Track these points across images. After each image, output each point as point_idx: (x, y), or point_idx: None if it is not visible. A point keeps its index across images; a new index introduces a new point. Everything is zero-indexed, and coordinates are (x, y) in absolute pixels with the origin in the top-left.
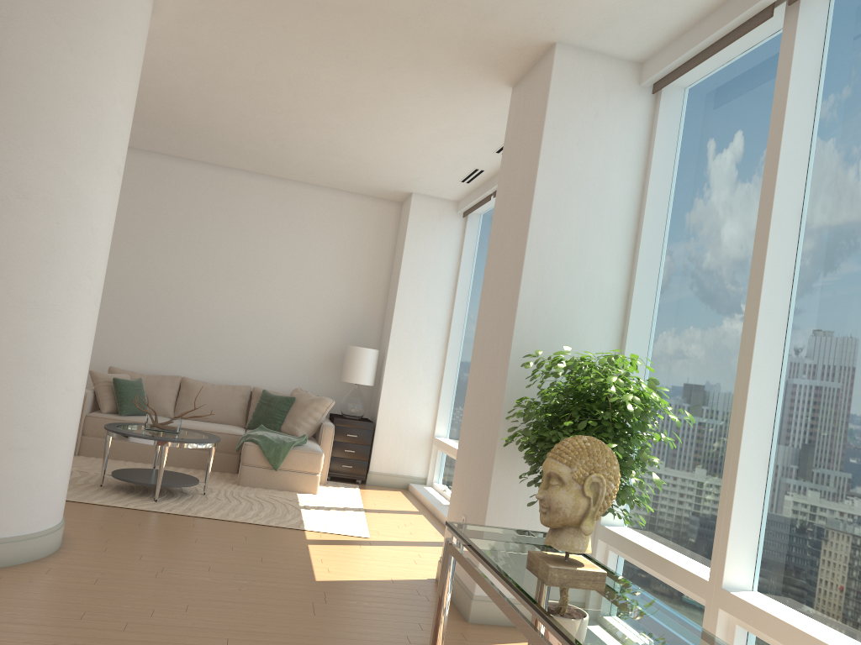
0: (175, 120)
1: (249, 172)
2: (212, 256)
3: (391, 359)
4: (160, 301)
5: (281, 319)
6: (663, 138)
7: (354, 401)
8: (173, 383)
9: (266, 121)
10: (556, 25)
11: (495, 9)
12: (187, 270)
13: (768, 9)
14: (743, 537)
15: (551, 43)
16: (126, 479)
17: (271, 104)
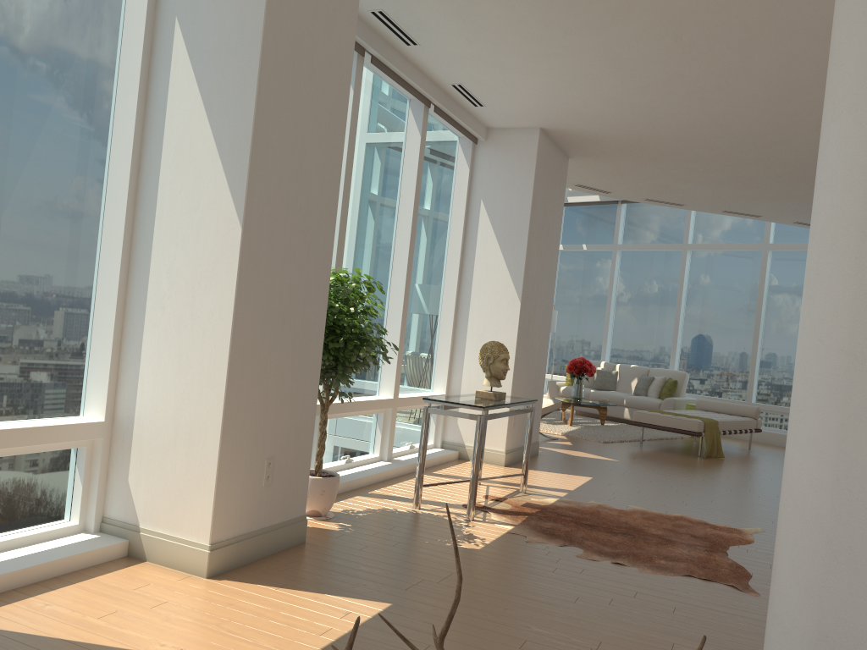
0: None
1: None
2: None
3: None
4: None
5: None
6: None
7: None
8: None
9: None
10: None
11: None
12: None
13: (363, 49)
14: None
15: None
16: None
17: None
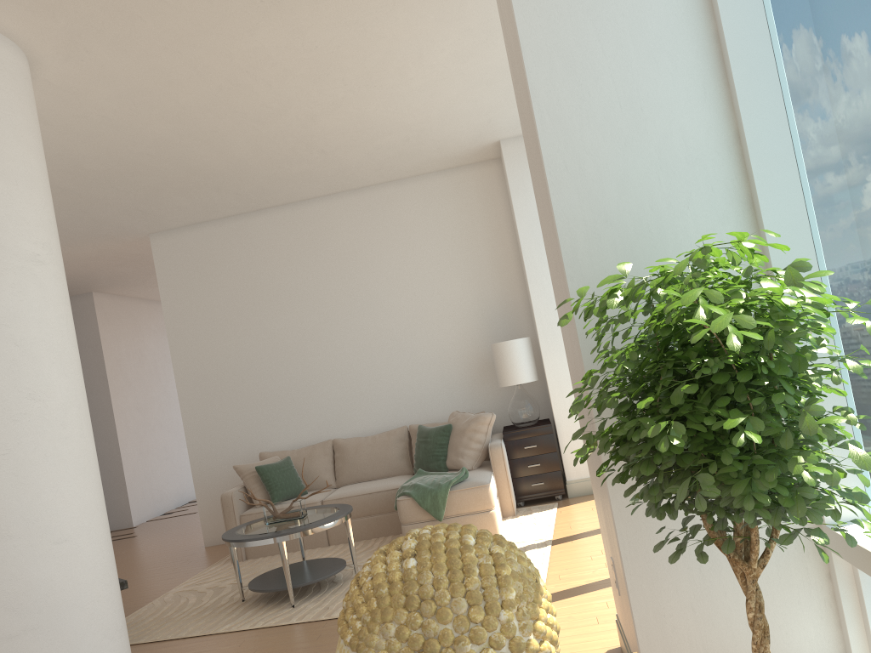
0: (203, 175)
1: (325, 196)
2: (320, 301)
3: (545, 342)
4: (286, 367)
5: (414, 341)
6: None
7: (520, 405)
8: (325, 449)
9: (277, 131)
10: None
11: None
12: (301, 325)
13: None
14: None
15: None
16: (258, 590)
17: (259, 109)
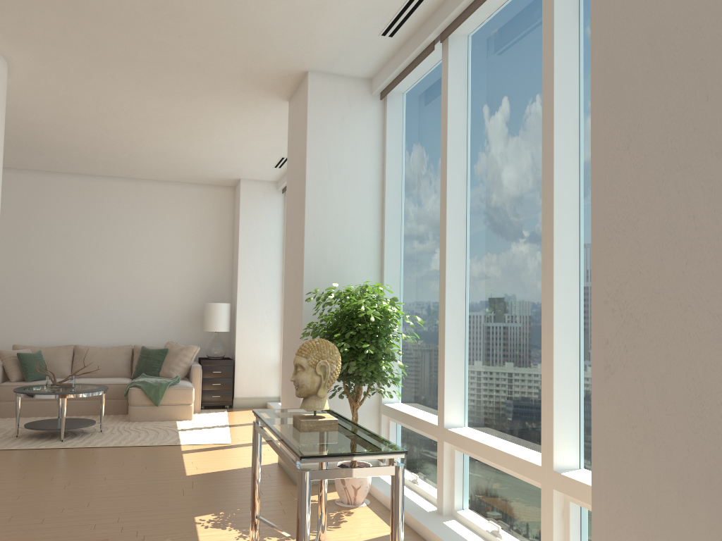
0: (40, 145)
1: (108, 177)
2: (87, 246)
3: (240, 308)
4: (48, 287)
5: (150, 289)
6: (392, 130)
7: (215, 345)
8: (68, 351)
9: (113, 139)
10: (304, 60)
11: (259, 54)
12: (67, 260)
13: (431, 45)
14: (454, 392)
15: (305, 71)
16: (36, 428)
17: (114, 127)
